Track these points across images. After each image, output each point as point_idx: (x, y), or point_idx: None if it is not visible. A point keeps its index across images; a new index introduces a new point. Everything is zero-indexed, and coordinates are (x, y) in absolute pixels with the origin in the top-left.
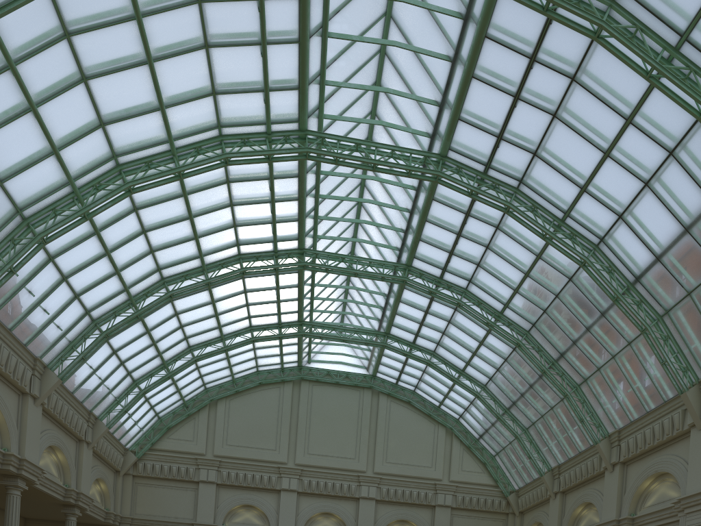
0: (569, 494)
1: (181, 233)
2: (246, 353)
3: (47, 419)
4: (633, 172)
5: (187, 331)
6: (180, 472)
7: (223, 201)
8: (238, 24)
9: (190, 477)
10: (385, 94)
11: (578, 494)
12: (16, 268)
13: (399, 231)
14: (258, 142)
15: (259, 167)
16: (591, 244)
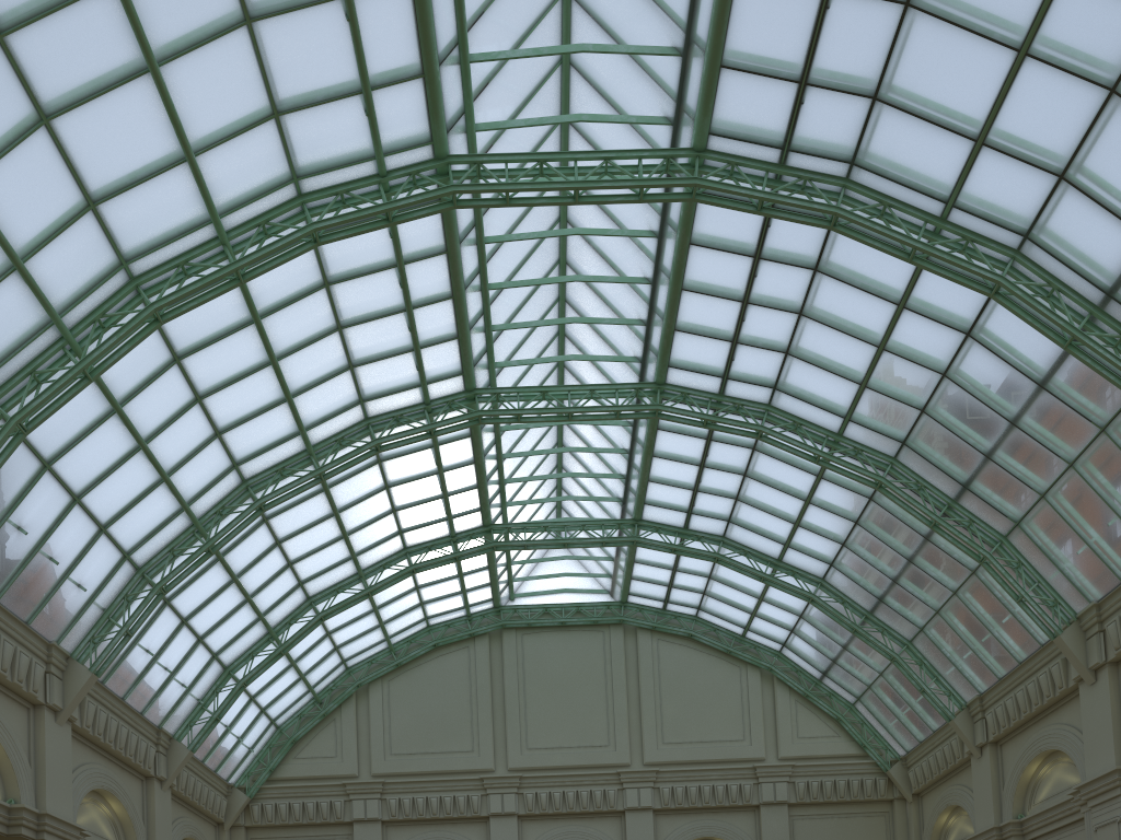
0: (1008, 743)
1: (262, 392)
2: (404, 598)
3: (85, 746)
4: (1083, 74)
5: (301, 571)
6: (320, 811)
7: (324, 323)
8: None
9: (338, 817)
10: (580, 75)
11: (1026, 741)
12: None
13: (636, 325)
14: (367, 196)
15: (375, 246)
16: (1005, 251)
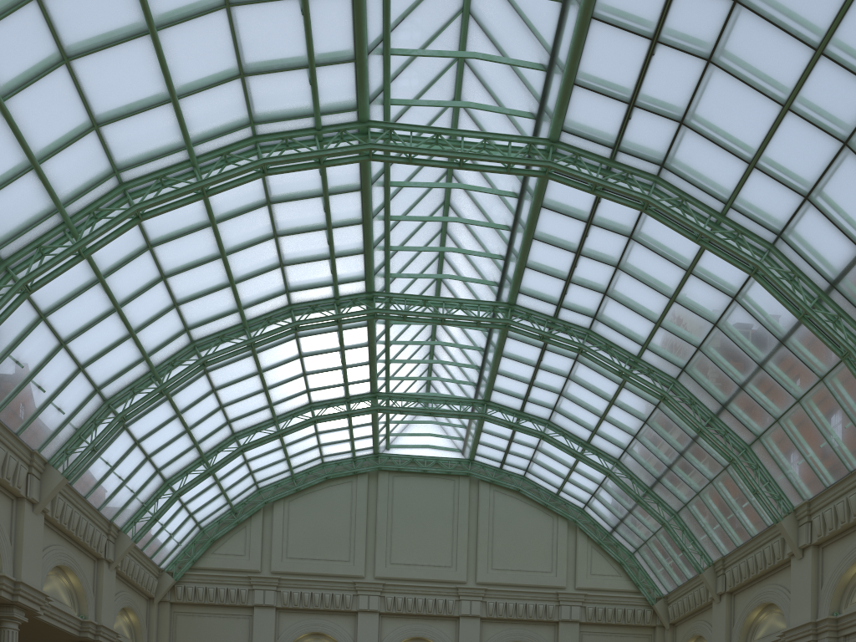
0: (739, 594)
1: (212, 277)
2: (306, 440)
3: (53, 532)
4: (826, 129)
5: (230, 413)
6: (229, 596)
7: (264, 231)
8: None
9: (242, 601)
10: (471, 70)
11: (752, 594)
12: None
13: (497, 259)
14: (305, 143)
15: (308, 179)
16: (764, 244)
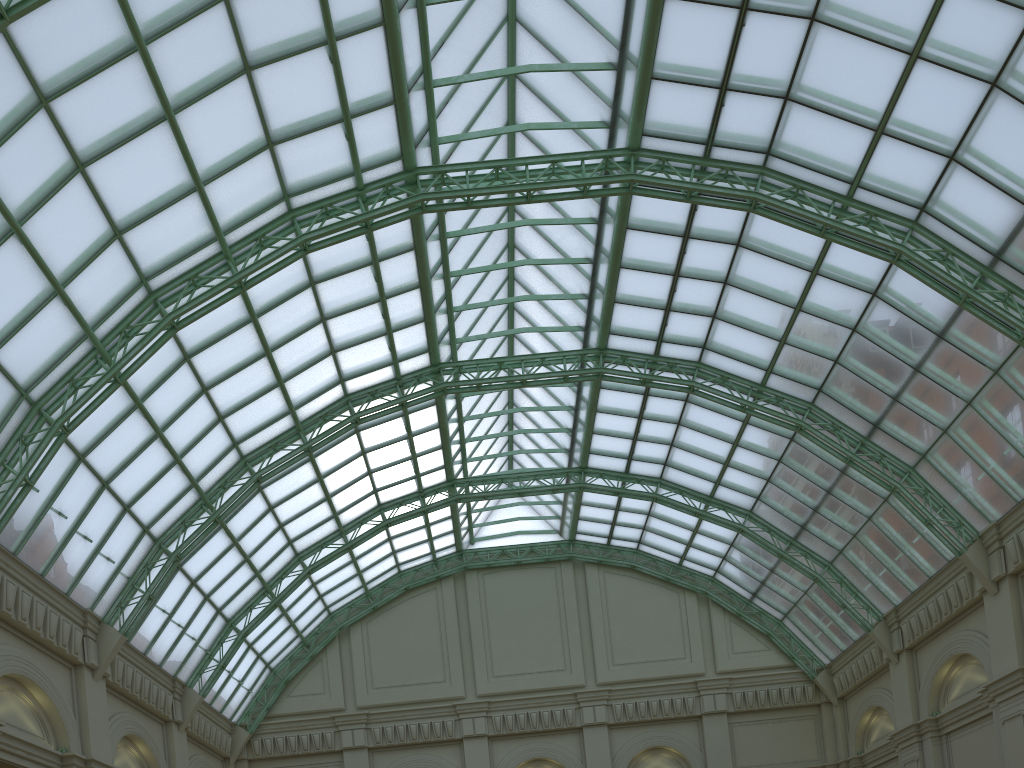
0: (921, 649)
1: (258, 380)
2: (379, 548)
3: (116, 698)
4: (967, 71)
5: (291, 532)
6: (313, 742)
7: (310, 316)
8: (288, 19)
9: (329, 746)
10: (525, 86)
11: (938, 646)
12: (32, 478)
13: (580, 299)
14: (347, 207)
15: (354, 248)
16: (905, 223)
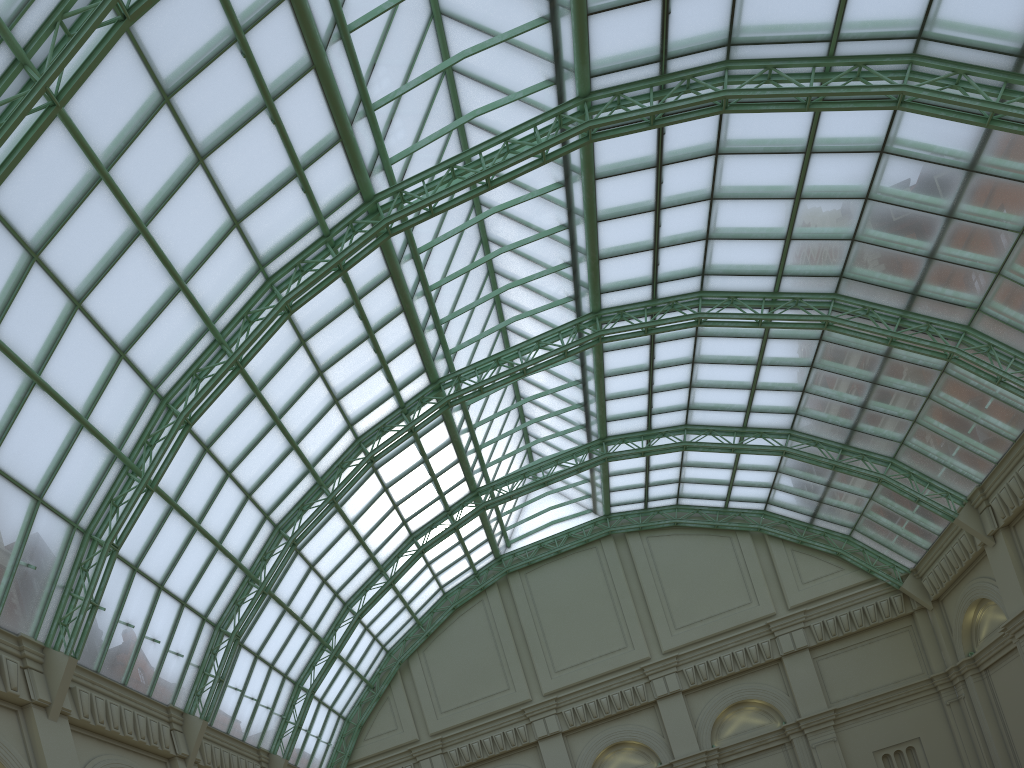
0: (1021, 522)
1: (274, 449)
2: (420, 576)
3: None
4: None
5: (334, 584)
6: None
7: (308, 374)
8: (226, 98)
9: None
10: (463, 76)
11: None
12: (97, 598)
13: (563, 269)
14: (318, 257)
15: (333, 294)
16: (901, 60)
